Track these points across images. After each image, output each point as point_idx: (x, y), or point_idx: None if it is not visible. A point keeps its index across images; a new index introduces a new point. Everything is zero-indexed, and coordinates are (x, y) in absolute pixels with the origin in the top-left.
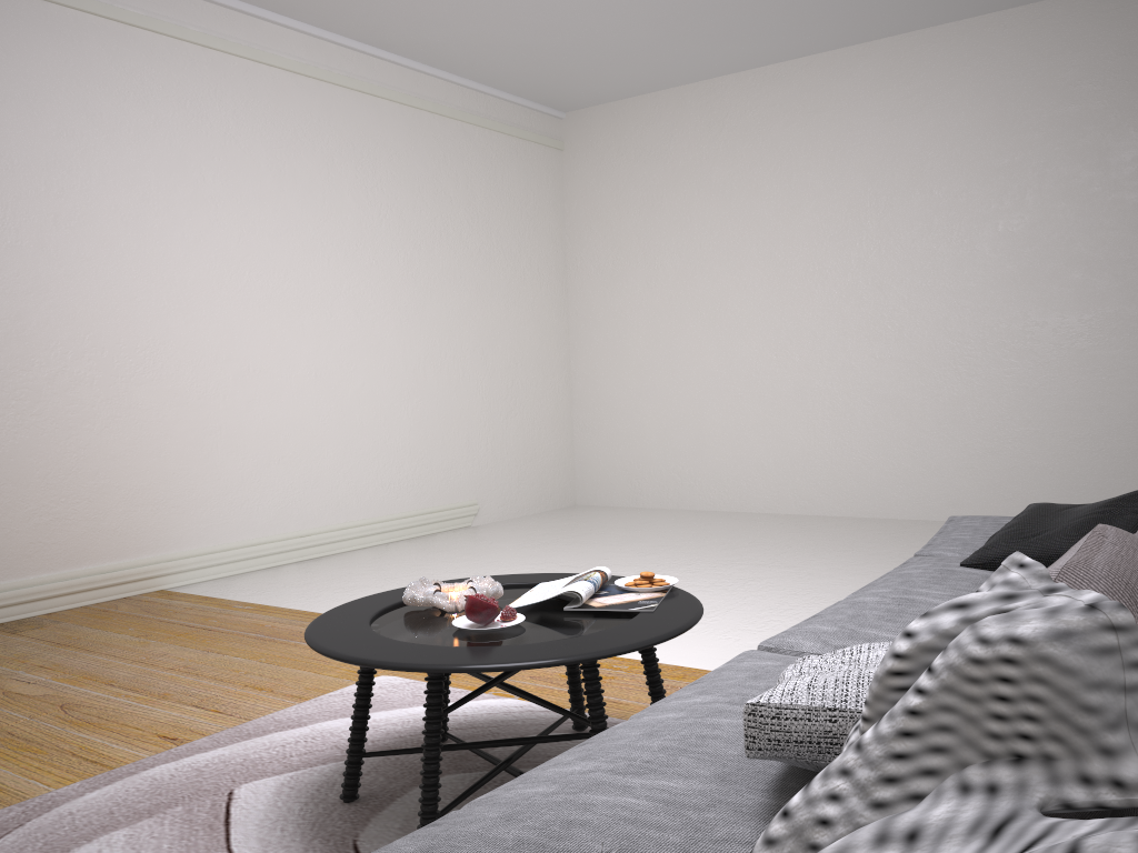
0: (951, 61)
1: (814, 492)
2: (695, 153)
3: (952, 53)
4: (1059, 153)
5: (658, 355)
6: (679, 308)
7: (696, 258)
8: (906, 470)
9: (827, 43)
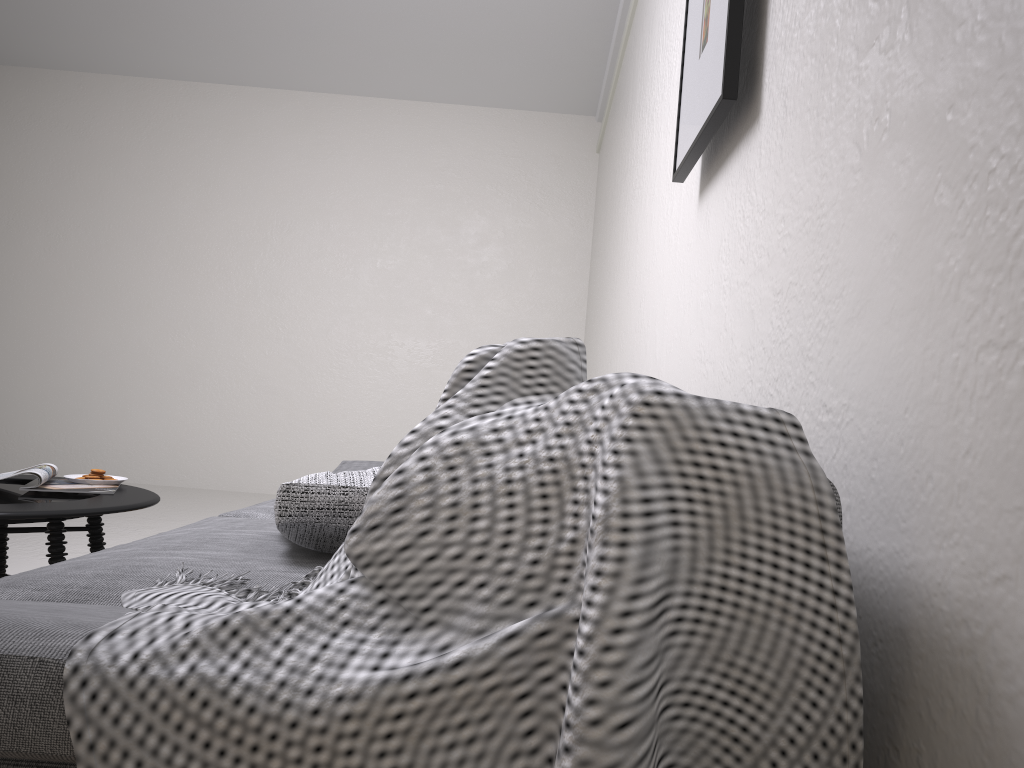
0: (357, 126)
1: (194, 467)
2: (116, 140)
3: (358, 120)
4: (427, 218)
5: (47, 323)
6: (78, 280)
7: (103, 236)
8: (280, 452)
9: (257, 80)
